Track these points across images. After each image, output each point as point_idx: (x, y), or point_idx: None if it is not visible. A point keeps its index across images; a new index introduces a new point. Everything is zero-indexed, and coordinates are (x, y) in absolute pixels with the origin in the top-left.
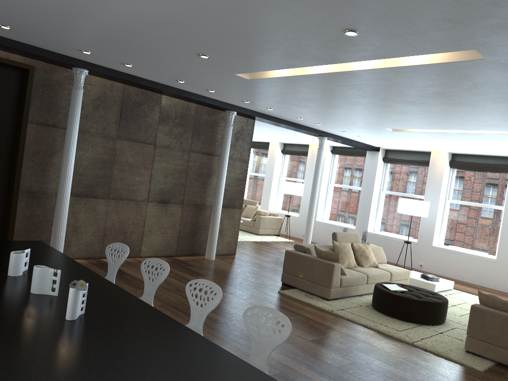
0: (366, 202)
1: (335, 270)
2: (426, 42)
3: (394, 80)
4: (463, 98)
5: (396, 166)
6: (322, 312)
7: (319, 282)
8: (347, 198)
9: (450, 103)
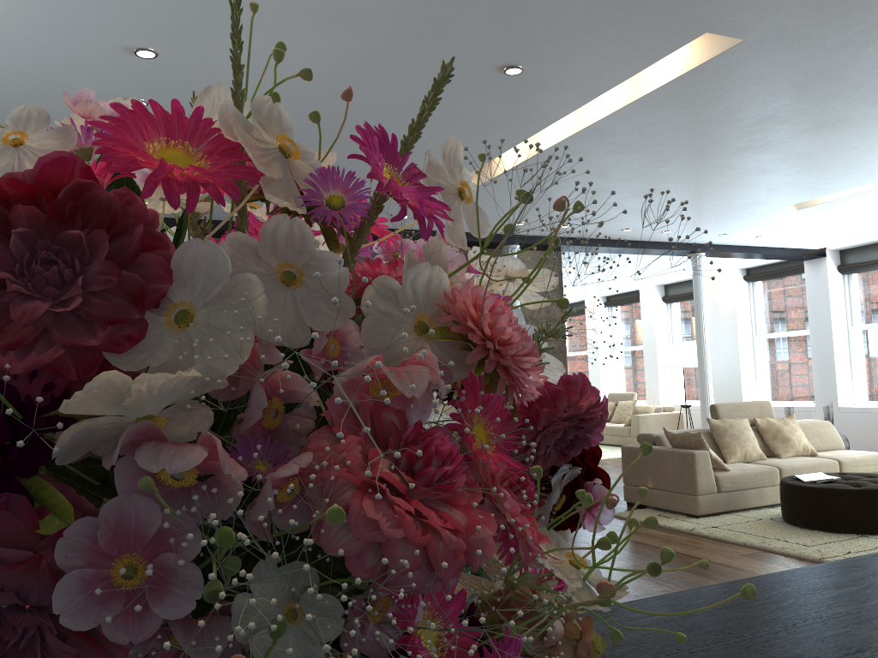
0: (824, 352)
1: (698, 462)
2: (626, 47)
3: (668, 120)
4: (817, 115)
5: (867, 275)
6: (672, 534)
7: (678, 488)
8: (791, 354)
9: (811, 130)
